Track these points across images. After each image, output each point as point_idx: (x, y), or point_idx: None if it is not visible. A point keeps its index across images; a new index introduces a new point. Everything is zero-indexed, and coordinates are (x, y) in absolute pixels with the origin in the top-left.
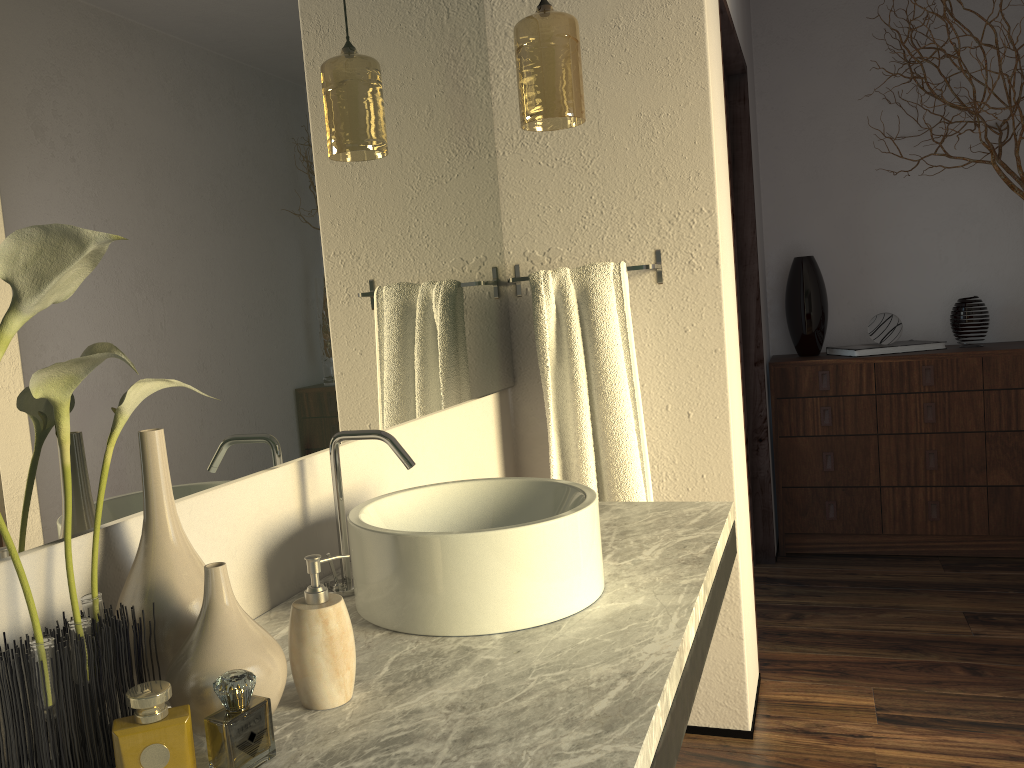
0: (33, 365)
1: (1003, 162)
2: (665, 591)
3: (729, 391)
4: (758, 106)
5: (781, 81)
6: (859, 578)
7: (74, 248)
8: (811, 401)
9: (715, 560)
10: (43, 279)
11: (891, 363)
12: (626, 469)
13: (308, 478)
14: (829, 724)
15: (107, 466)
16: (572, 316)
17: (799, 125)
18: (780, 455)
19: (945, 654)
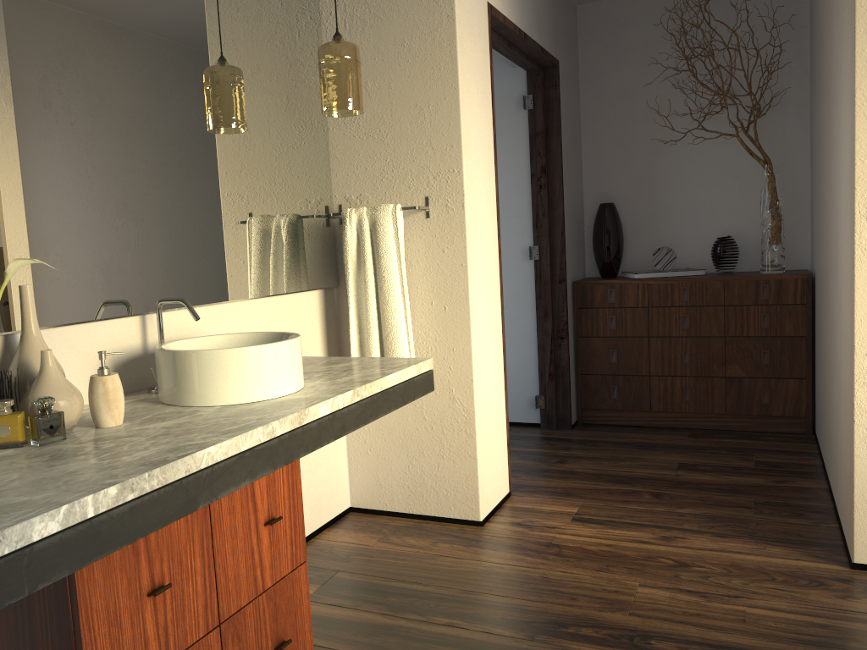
0: None
1: (749, 135)
2: (328, 392)
3: (470, 292)
4: (581, 88)
5: (598, 70)
6: (623, 440)
7: None
8: (602, 311)
9: (381, 383)
10: None
11: (659, 284)
12: (396, 341)
13: (149, 327)
14: (538, 521)
15: None
16: (365, 239)
17: (611, 103)
18: (579, 350)
19: (646, 486)
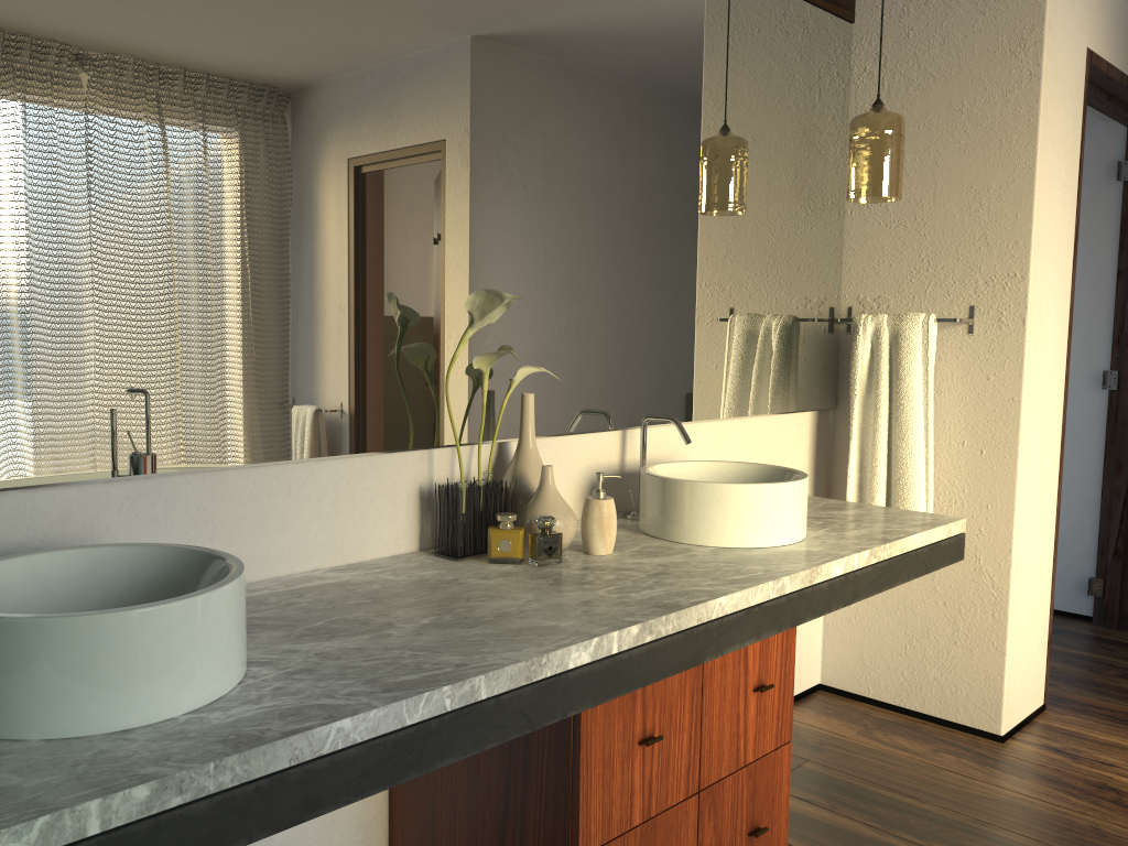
0: (475, 352)
1: None
2: (839, 548)
3: (1020, 436)
4: None
5: None
6: None
7: (498, 300)
8: None
9: (902, 544)
10: (484, 314)
11: None
12: (910, 488)
13: (628, 443)
14: (1086, 751)
15: (503, 408)
16: (882, 355)
17: None
18: None
19: None
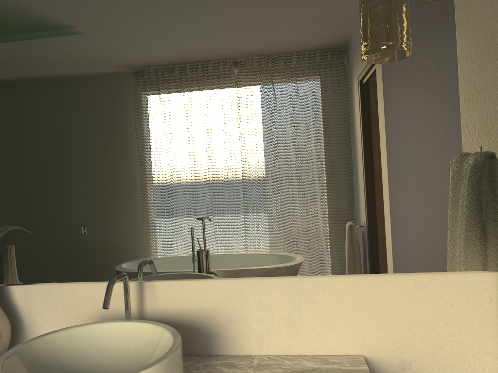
0: None
1: None
2: None
3: None
4: None
5: None
6: None
7: None
8: None
9: None
10: None
11: None
12: None
13: (147, 294)
14: None
15: None
16: None
17: None
18: None
19: None
